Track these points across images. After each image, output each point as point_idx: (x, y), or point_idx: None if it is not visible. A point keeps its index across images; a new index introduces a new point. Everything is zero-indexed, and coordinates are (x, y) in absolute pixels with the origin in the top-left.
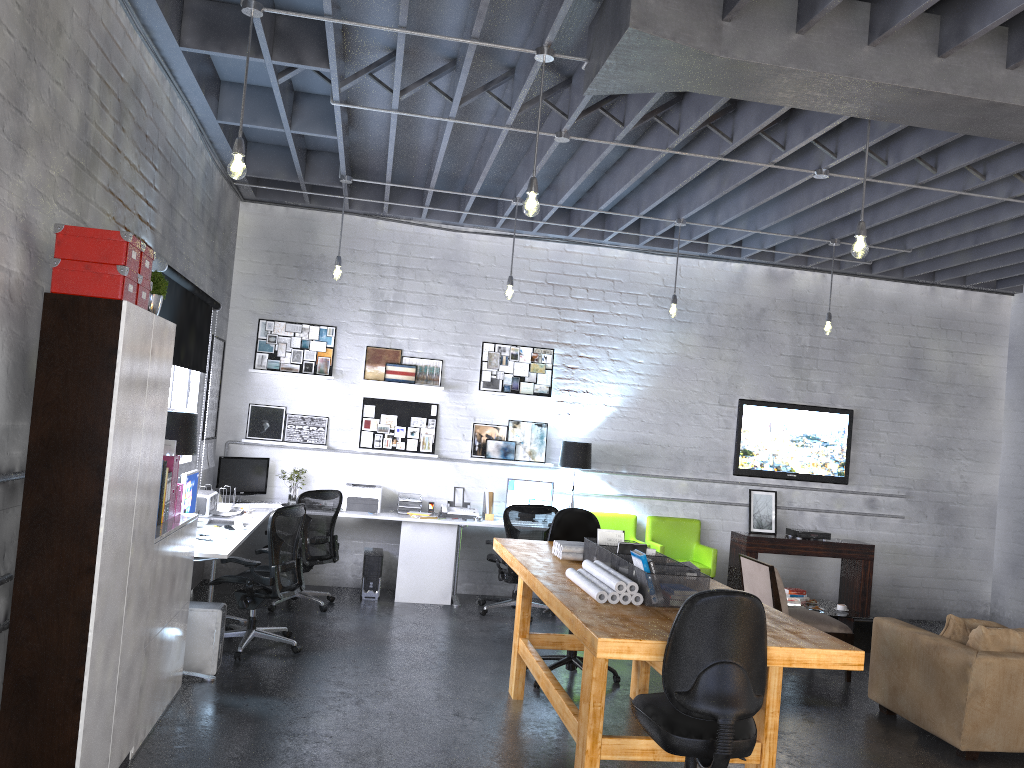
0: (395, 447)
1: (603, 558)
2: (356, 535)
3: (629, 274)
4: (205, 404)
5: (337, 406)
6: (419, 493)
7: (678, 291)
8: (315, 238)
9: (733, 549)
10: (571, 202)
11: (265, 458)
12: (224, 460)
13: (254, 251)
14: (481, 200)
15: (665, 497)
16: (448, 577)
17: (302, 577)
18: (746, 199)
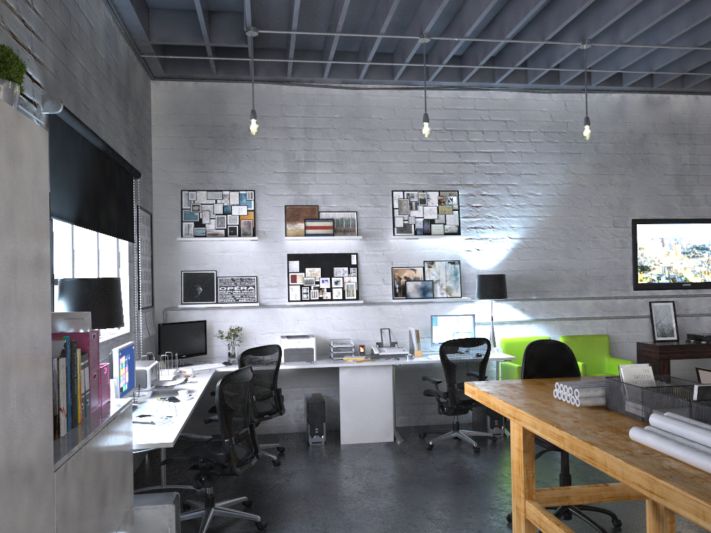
0: (322, 297)
1: (664, 406)
2: (295, 383)
3: (519, 114)
4: (138, 274)
5: (263, 265)
6: (348, 338)
7: (566, 125)
8: (225, 108)
9: (641, 358)
10: (463, 47)
11: (202, 321)
12: (163, 327)
13: (169, 126)
14: (377, 56)
15: (574, 317)
16: (388, 415)
17: (257, 444)
18: (663, 4)
